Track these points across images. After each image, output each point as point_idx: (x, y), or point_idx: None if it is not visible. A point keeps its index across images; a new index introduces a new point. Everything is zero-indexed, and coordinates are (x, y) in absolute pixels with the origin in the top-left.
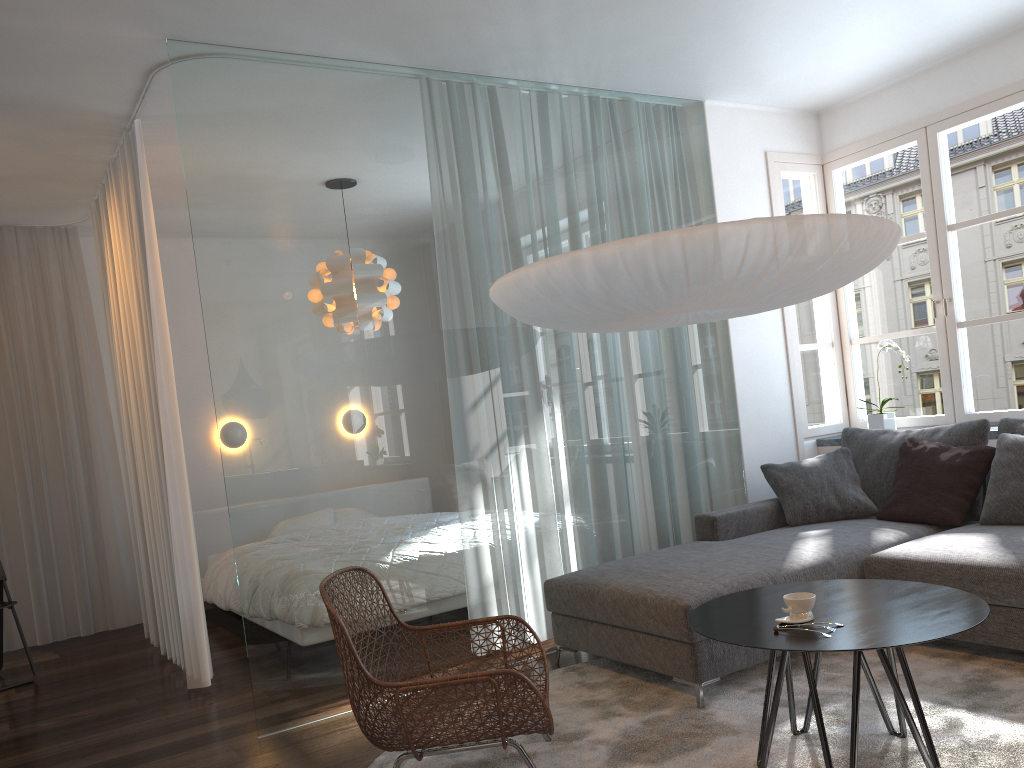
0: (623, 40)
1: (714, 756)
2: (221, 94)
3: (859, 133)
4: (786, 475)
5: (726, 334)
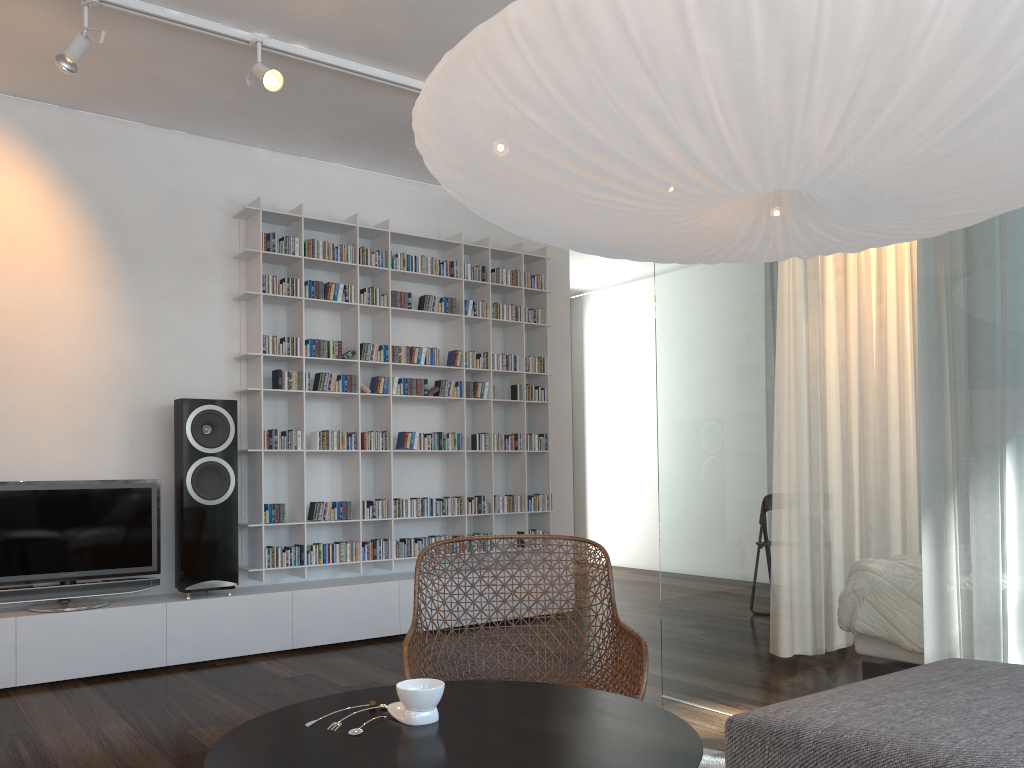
0: None
1: None
2: None
3: None
4: None
5: None
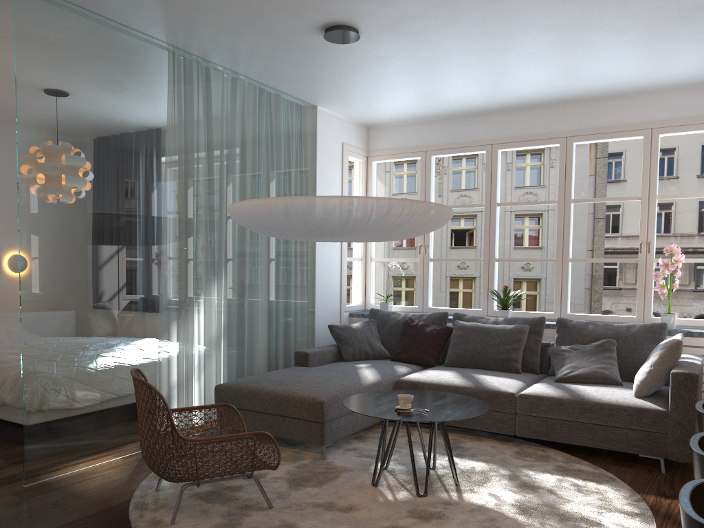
0: (298, 66)
1: (347, 482)
2: (47, 29)
3: (390, 144)
4: (343, 332)
5: (314, 245)
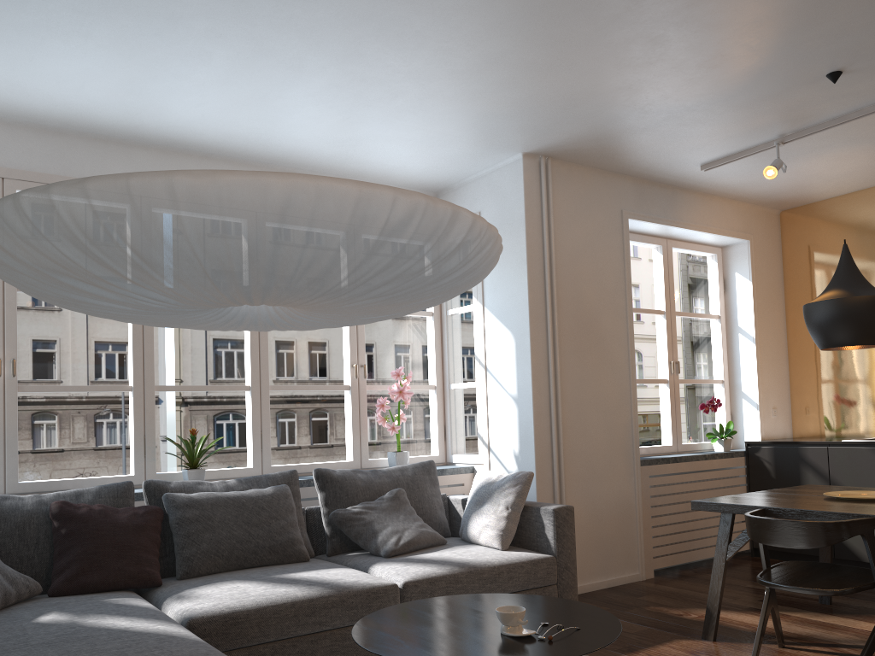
0: None
1: None
2: None
3: None
4: None
5: None
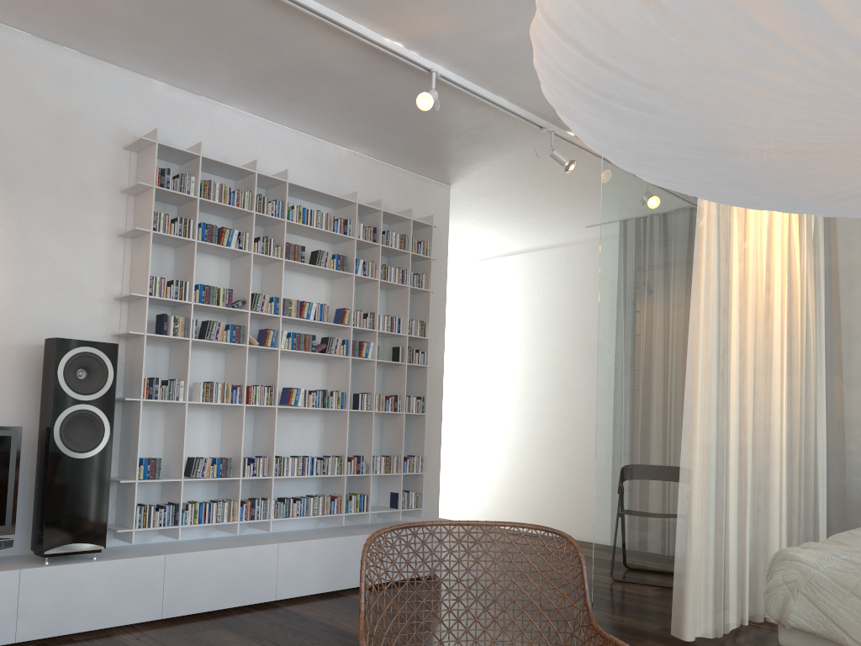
0: None
1: None
2: None
3: None
4: None
5: None
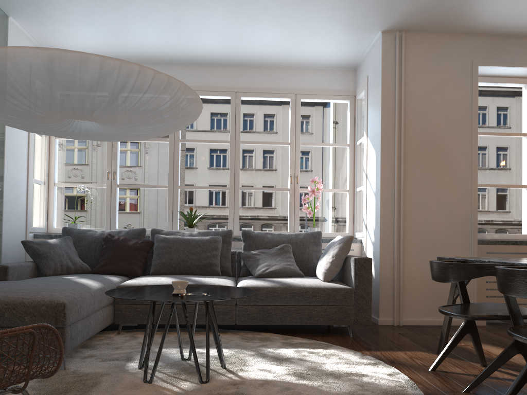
0: None
1: (114, 384)
2: None
3: None
4: (41, 247)
5: (3, 158)
